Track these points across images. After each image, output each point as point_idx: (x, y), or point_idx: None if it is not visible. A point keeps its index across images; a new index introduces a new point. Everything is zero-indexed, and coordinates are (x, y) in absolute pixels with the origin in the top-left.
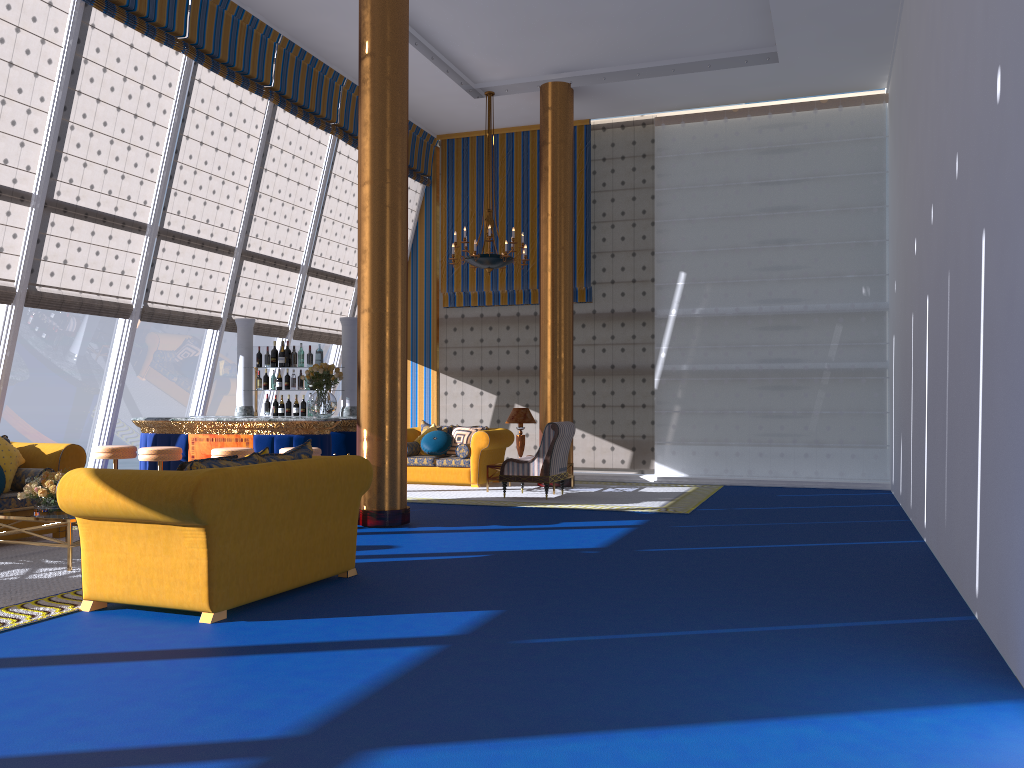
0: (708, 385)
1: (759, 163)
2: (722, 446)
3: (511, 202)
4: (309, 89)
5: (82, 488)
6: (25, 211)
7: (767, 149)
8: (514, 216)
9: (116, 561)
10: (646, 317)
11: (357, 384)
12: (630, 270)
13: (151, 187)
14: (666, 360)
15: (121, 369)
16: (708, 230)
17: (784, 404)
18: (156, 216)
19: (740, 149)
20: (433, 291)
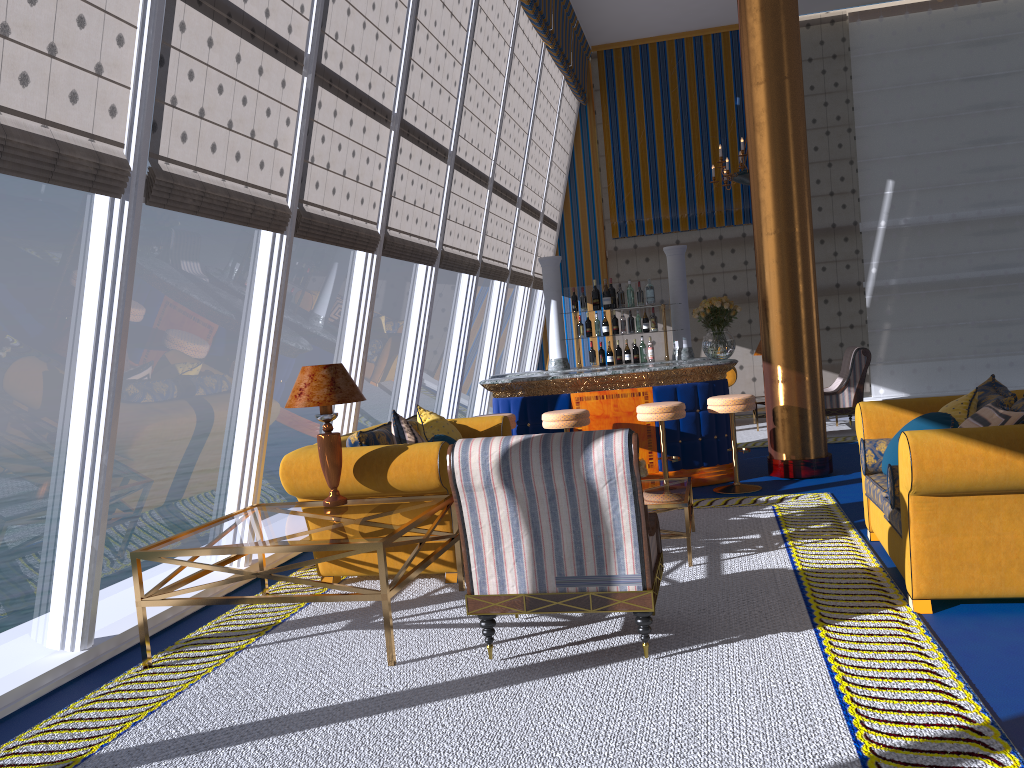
0: (926, 298)
1: (969, 57)
2: (945, 361)
3: (686, 116)
4: None
5: (959, 456)
6: (387, 134)
7: (977, 41)
8: (691, 132)
9: (979, 546)
10: (848, 232)
11: (767, 317)
12: (826, 182)
13: (453, 104)
14: (877, 276)
15: (426, 327)
16: (916, 133)
17: (1010, 311)
18: (455, 140)
19: (947, 43)
20: (598, 221)
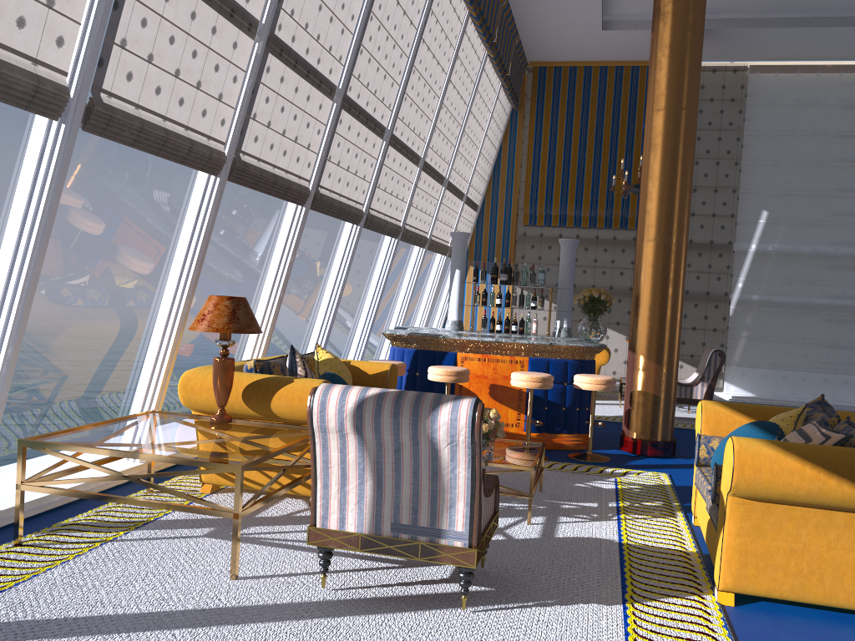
0: (781, 315)
1: (847, 117)
2: (790, 371)
3: (600, 132)
4: (489, 4)
5: (778, 467)
6: (329, 105)
7: None
8: (602, 145)
9: (786, 551)
10: (723, 249)
11: (637, 312)
12: (711, 205)
13: (395, 90)
14: (742, 290)
15: (344, 276)
16: (793, 174)
17: (852, 337)
18: (393, 120)
19: (830, 102)
20: (513, 209)
